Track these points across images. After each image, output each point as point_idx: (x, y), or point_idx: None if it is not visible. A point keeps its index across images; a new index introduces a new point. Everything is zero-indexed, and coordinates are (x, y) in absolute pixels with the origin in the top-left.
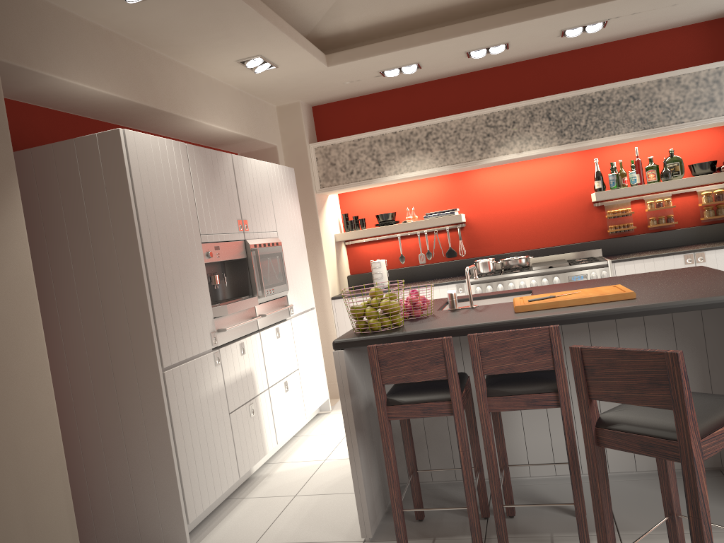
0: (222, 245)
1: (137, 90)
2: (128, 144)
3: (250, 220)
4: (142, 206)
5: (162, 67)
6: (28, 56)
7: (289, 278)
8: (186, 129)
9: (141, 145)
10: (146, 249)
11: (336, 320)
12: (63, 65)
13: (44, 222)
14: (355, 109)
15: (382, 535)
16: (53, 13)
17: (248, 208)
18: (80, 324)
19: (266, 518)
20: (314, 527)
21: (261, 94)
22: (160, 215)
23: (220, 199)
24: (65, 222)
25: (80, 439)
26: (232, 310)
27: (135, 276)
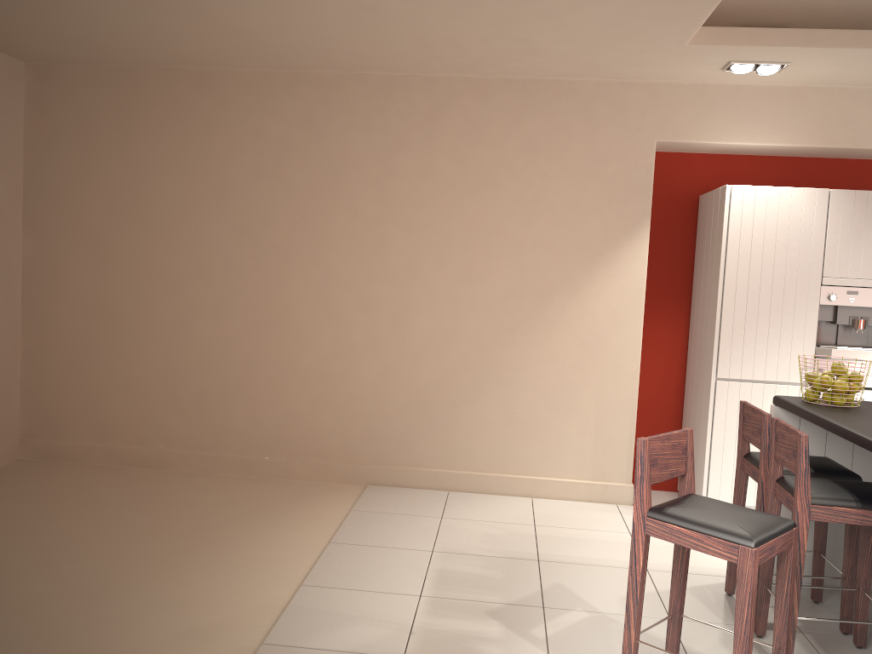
0: (864, 291)
1: (822, 135)
2: (732, 197)
3: None
4: (734, 248)
5: None
6: (686, 133)
7: None
8: None
9: (750, 196)
10: (727, 282)
11: None
12: (723, 131)
13: (700, 249)
14: None
15: (773, 586)
16: (724, 92)
17: None
18: (698, 328)
19: None
20: None
21: None
22: (757, 256)
23: None
24: (704, 251)
25: (687, 411)
26: (842, 356)
27: (715, 302)
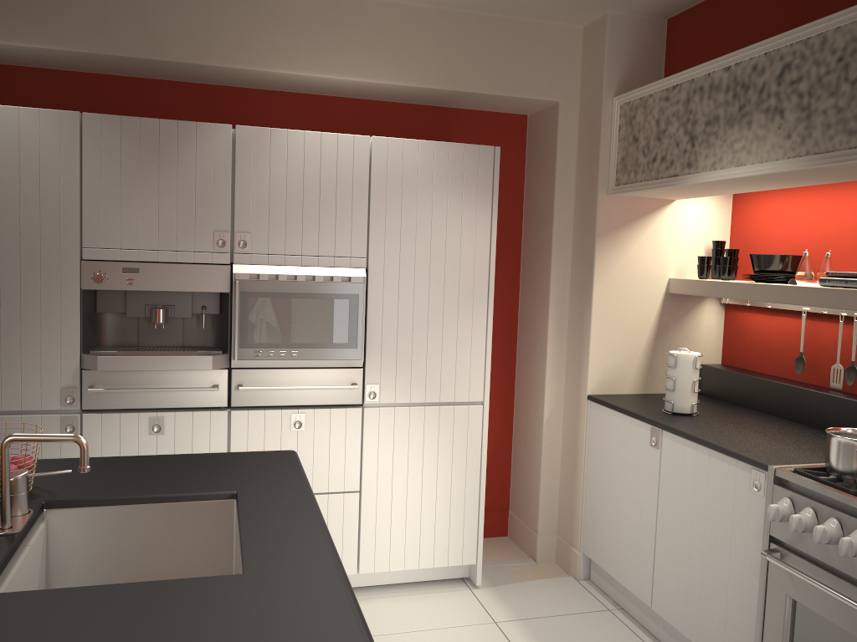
0: (149, 268)
1: (102, 36)
2: None
3: (265, 234)
4: None
5: None
6: None
7: (387, 341)
8: (300, 83)
9: None
10: None
11: (586, 439)
12: None
13: None
14: (723, 17)
15: None
16: None
17: (264, 215)
18: None
19: None
20: None
21: (500, 9)
22: None
23: (165, 197)
24: None
25: None
26: (116, 365)
27: None
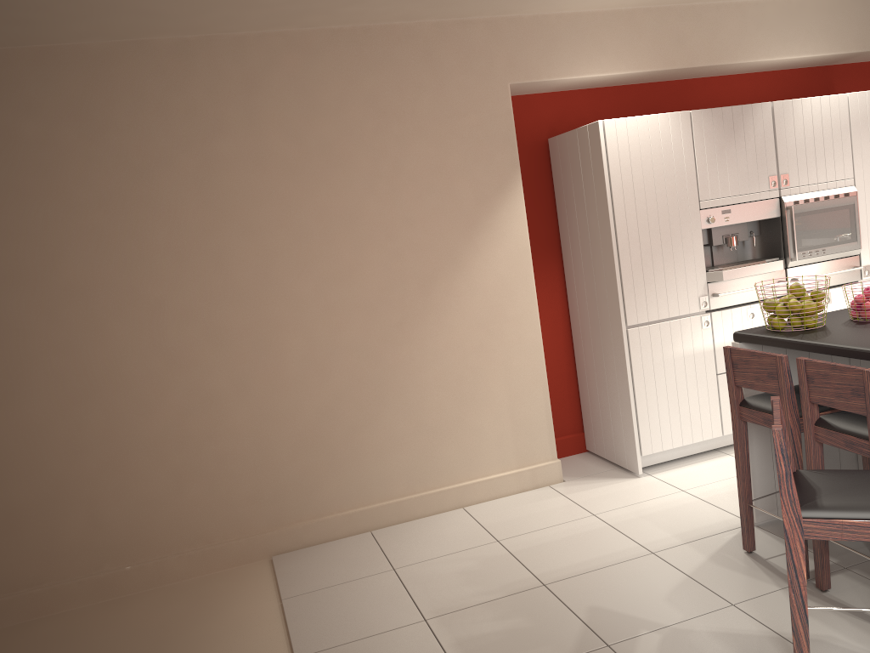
0: (735, 208)
1: (661, 58)
2: (606, 133)
3: (795, 172)
4: (618, 187)
5: (703, 18)
6: (537, 71)
7: None
8: (756, 66)
9: (623, 129)
10: (618, 224)
11: None
12: (572, 65)
13: (564, 195)
14: None
15: (771, 526)
16: (565, 21)
17: (794, 160)
18: (583, 279)
19: (717, 476)
20: (737, 497)
21: None
22: (640, 191)
23: (740, 158)
24: (574, 197)
25: (585, 367)
26: (732, 276)
27: (608, 247)
